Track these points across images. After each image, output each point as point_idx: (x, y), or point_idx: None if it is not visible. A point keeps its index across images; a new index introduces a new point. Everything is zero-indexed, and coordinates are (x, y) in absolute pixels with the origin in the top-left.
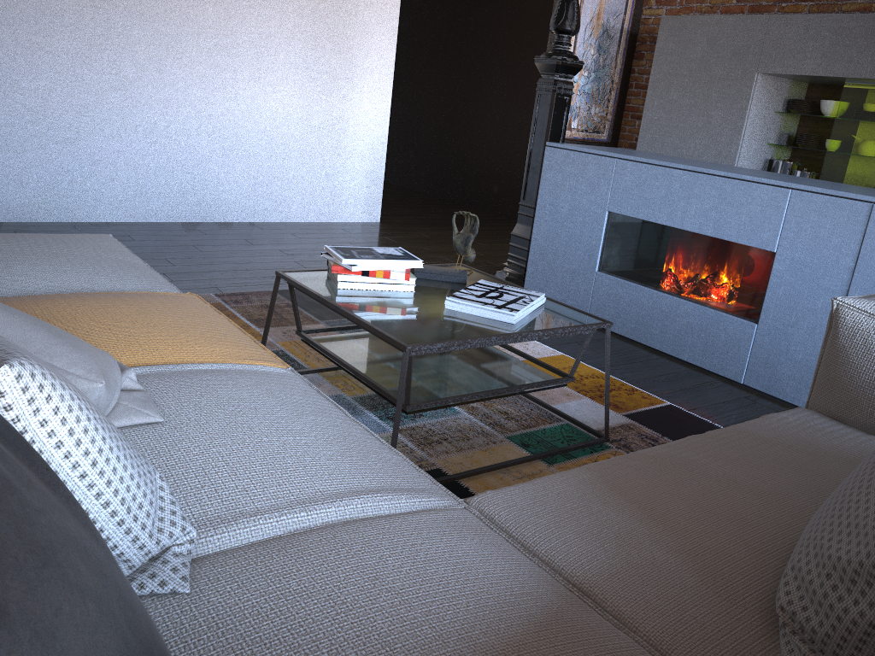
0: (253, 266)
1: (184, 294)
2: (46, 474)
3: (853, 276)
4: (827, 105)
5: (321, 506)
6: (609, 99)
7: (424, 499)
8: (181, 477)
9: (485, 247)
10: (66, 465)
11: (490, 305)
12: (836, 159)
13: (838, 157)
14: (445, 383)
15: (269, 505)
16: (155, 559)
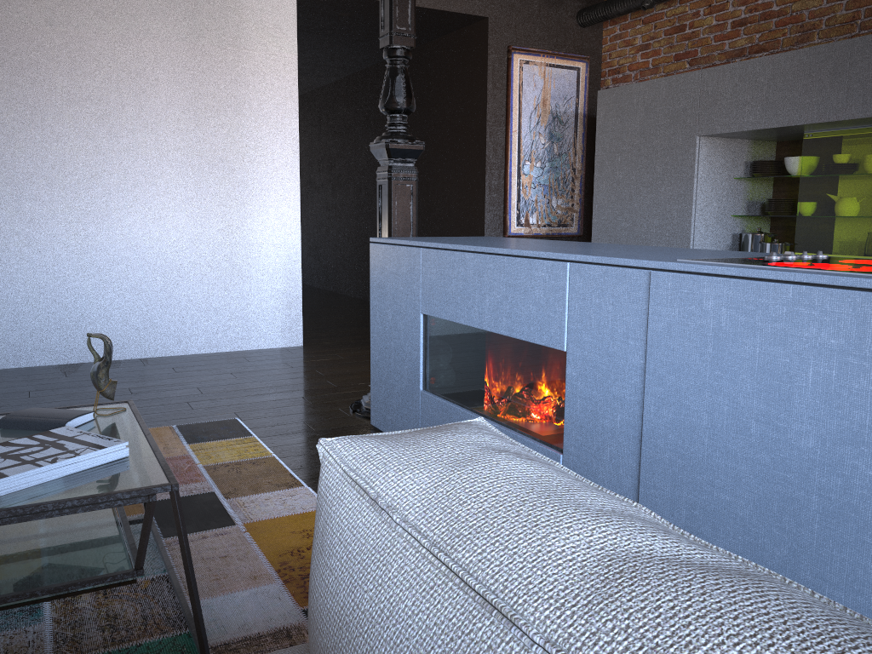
0: None
1: None
2: None
3: (645, 379)
4: (791, 162)
5: None
6: (573, 189)
7: None
8: None
9: None
10: None
11: None
12: (808, 224)
13: (811, 221)
14: None
15: None
16: None
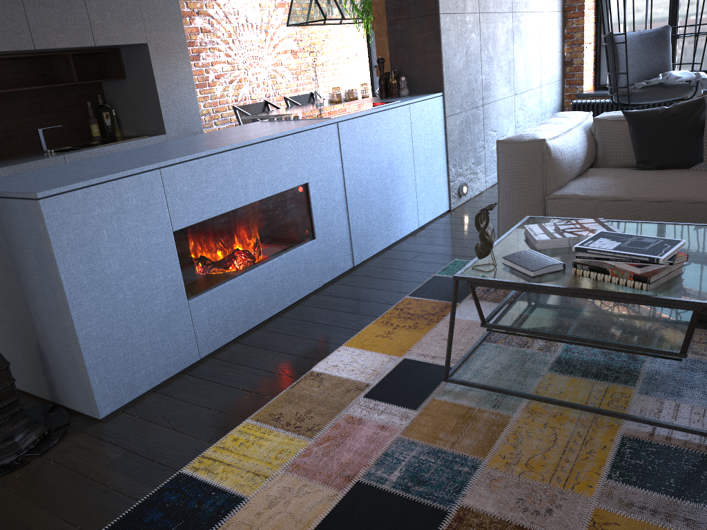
0: None
1: None
2: None
3: (343, 172)
4: None
5: None
6: None
7: None
8: None
9: None
10: None
11: (605, 224)
12: None
13: None
14: None
15: None
16: None
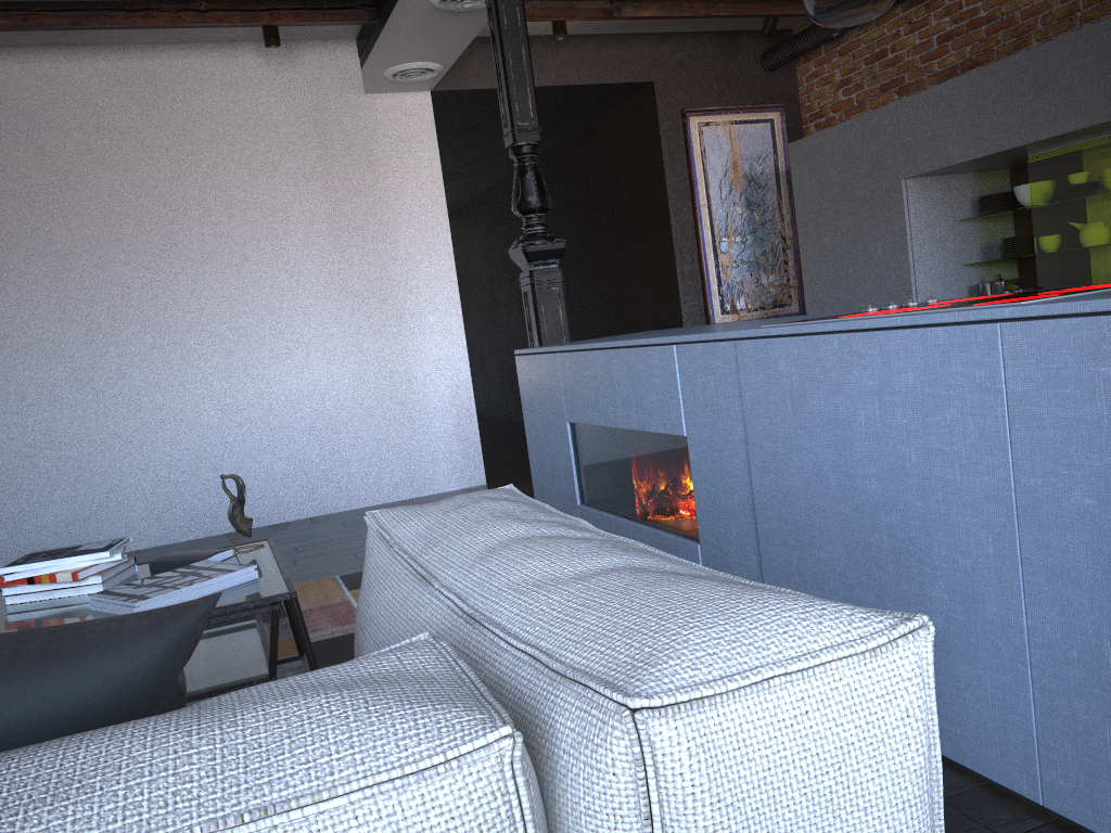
0: None
1: None
2: None
3: (748, 450)
4: (1021, 192)
5: None
6: (786, 260)
7: None
8: None
9: None
10: None
11: (125, 597)
12: (1050, 262)
13: (1052, 258)
14: None
15: None
16: None
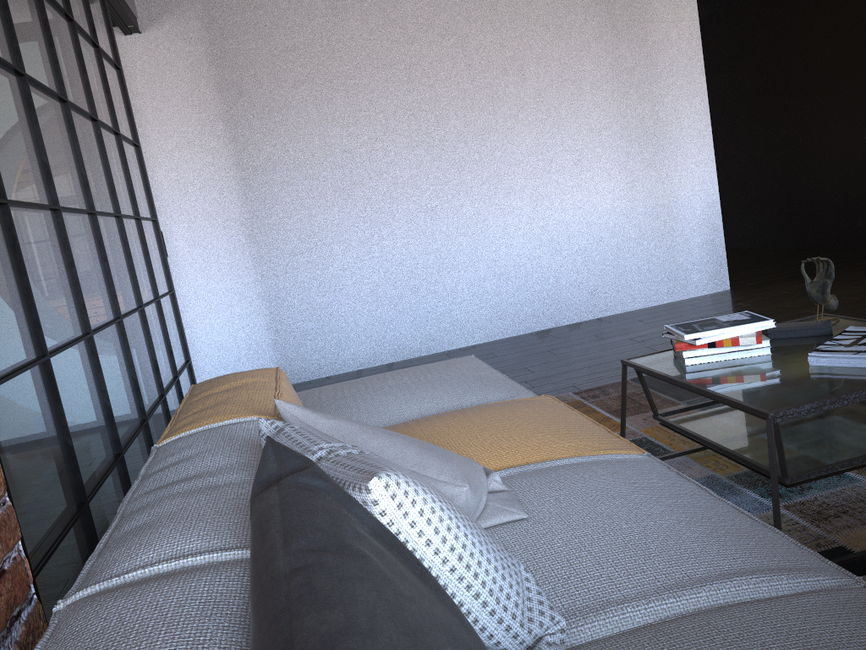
0: (605, 360)
1: (538, 397)
2: (417, 568)
3: None
4: None
5: (690, 591)
6: None
7: (810, 578)
8: (548, 568)
9: (860, 289)
10: (437, 561)
11: (863, 352)
12: None
13: None
14: (829, 447)
15: (635, 592)
16: (531, 648)
